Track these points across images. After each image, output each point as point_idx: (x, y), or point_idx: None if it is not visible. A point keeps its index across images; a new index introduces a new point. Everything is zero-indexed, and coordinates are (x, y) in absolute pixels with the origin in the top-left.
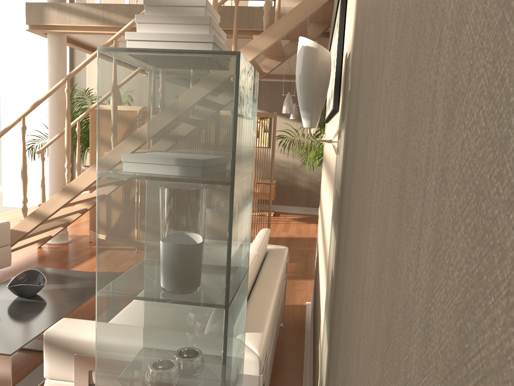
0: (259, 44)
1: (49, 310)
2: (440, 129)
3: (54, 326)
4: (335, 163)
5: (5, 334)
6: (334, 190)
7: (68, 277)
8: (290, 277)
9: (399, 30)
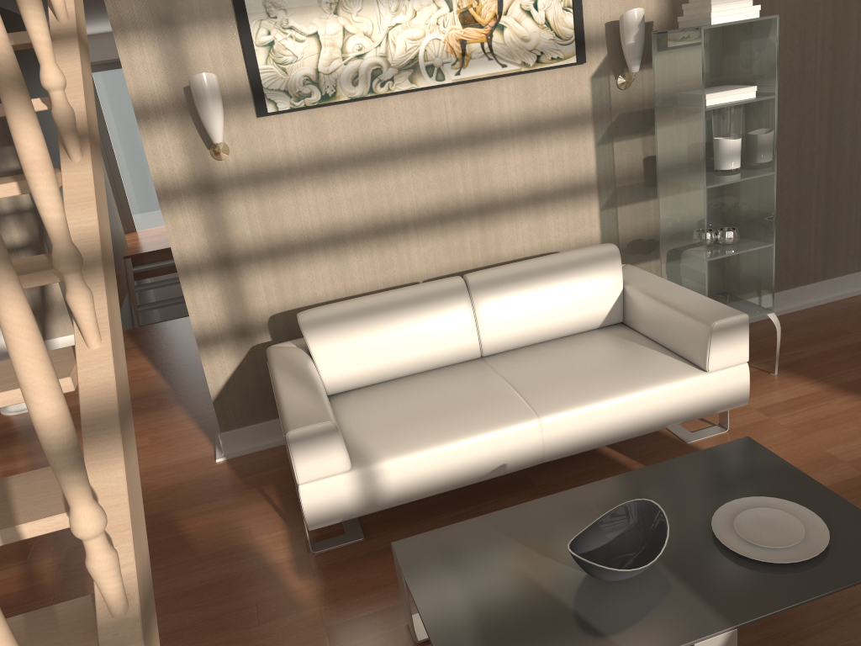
0: None
1: (629, 496)
2: (820, 43)
3: (735, 313)
4: (591, 103)
5: (732, 471)
6: (605, 120)
7: (480, 595)
8: None
9: (787, 26)
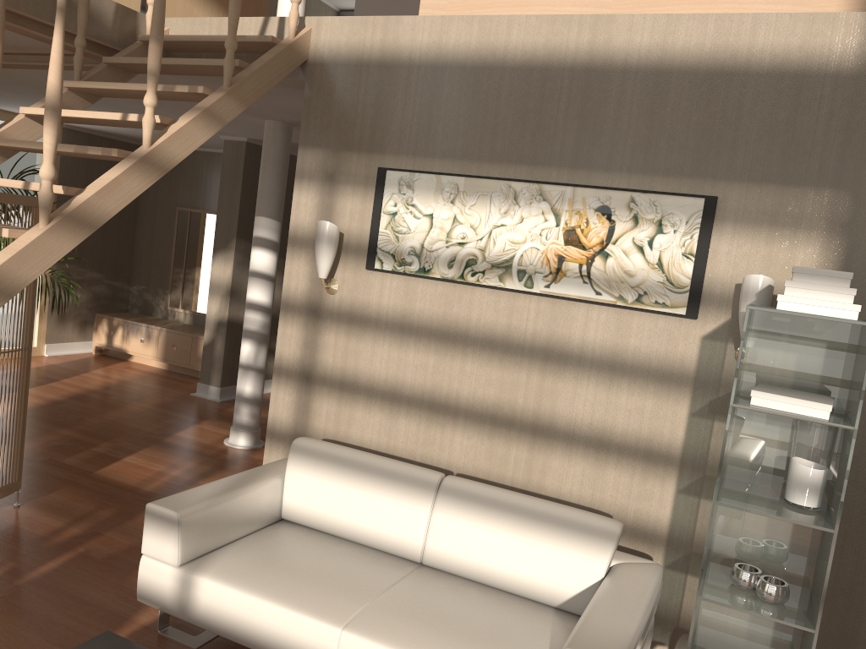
0: (224, 110)
1: None
2: None
3: None
4: (695, 366)
5: None
6: (710, 391)
7: None
8: (124, 515)
9: None
